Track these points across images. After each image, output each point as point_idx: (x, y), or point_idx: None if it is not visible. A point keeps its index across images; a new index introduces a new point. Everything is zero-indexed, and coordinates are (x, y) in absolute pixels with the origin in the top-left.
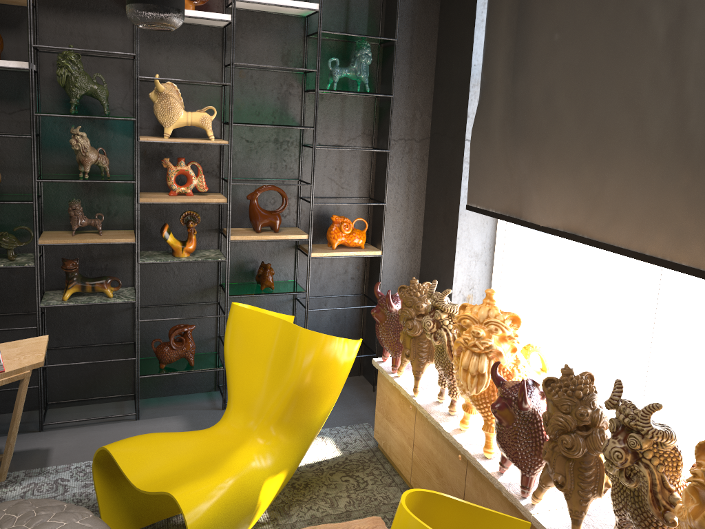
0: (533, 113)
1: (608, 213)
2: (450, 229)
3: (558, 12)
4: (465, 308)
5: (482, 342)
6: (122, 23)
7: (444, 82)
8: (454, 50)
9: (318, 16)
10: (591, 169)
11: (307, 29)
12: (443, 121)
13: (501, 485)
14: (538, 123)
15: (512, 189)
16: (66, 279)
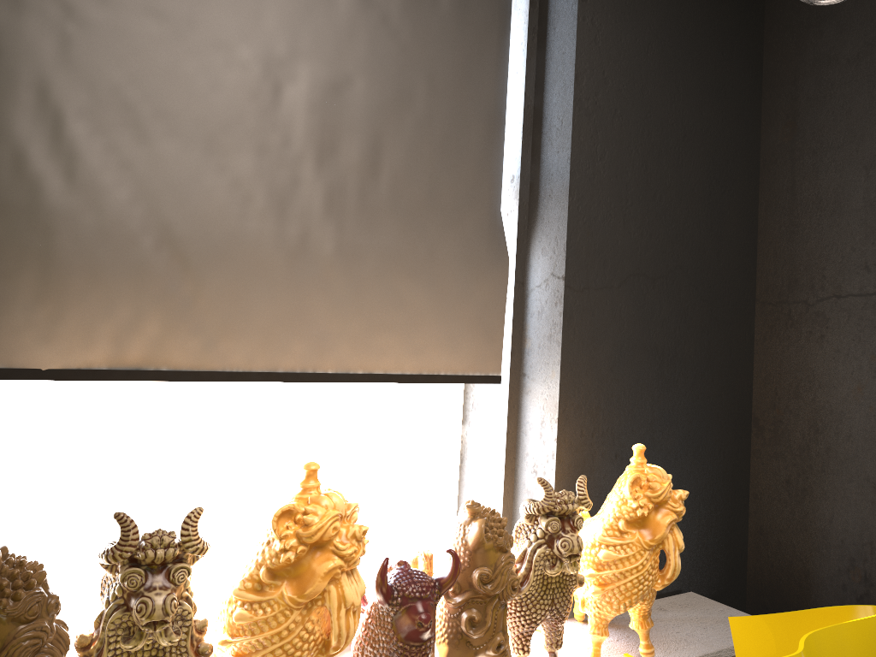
0: (21, 155)
1: (210, 327)
2: None
3: None
4: (282, 515)
5: (366, 544)
6: None
7: None
8: None
9: None
10: (175, 263)
11: None
12: None
13: None
14: (37, 175)
15: None
16: None
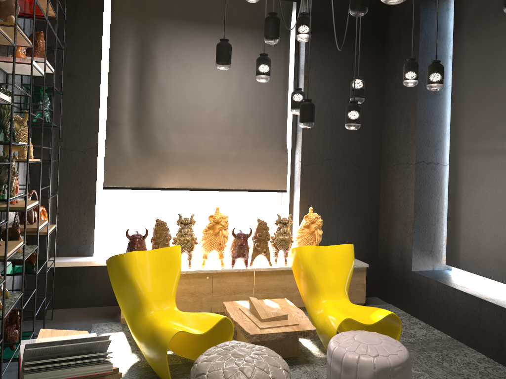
0: (159, 141)
1: (202, 177)
2: (88, 202)
3: (167, 101)
4: (210, 216)
5: (228, 224)
6: None
7: (69, 119)
8: (79, 103)
9: (54, 77)
10: (193, 162)
11: (22, 79)
12: (71, 142)
13: (239, 269)
14: (162, 145)
15: (142, 175)
16: None
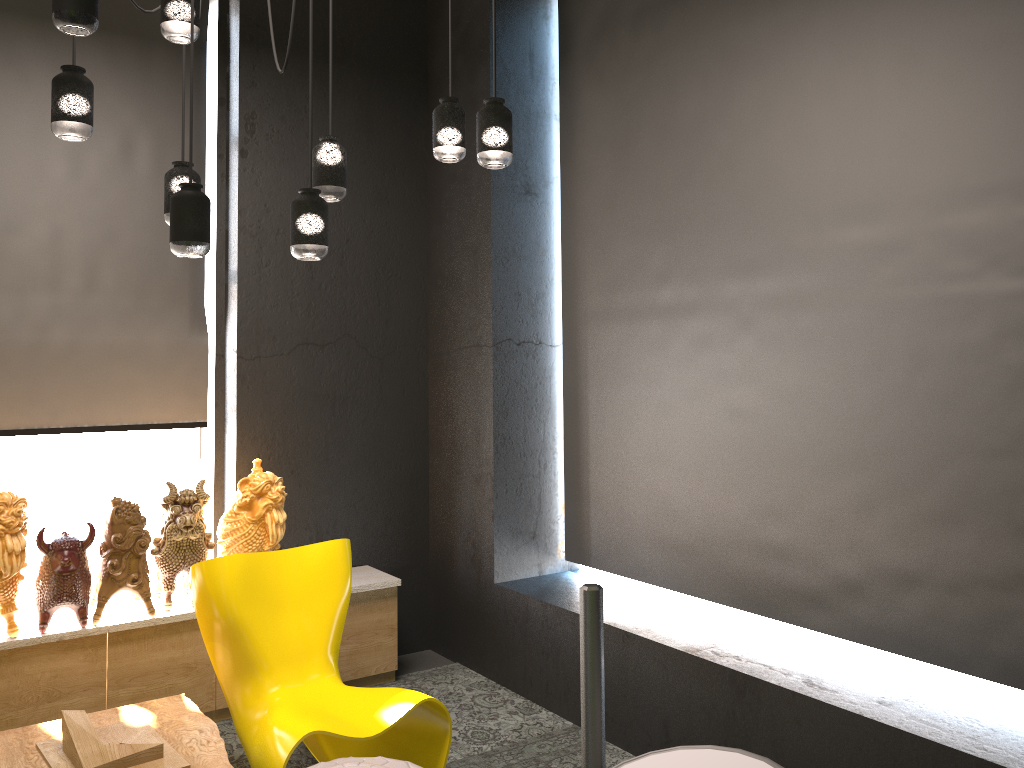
0: None
1: None
2: None
3: None
4: None
5: (24, 519)
6: None
7: None
8: None
9: None
10: None
11: None
12: None
13: (63, 633)
14: None
15: None
16: None
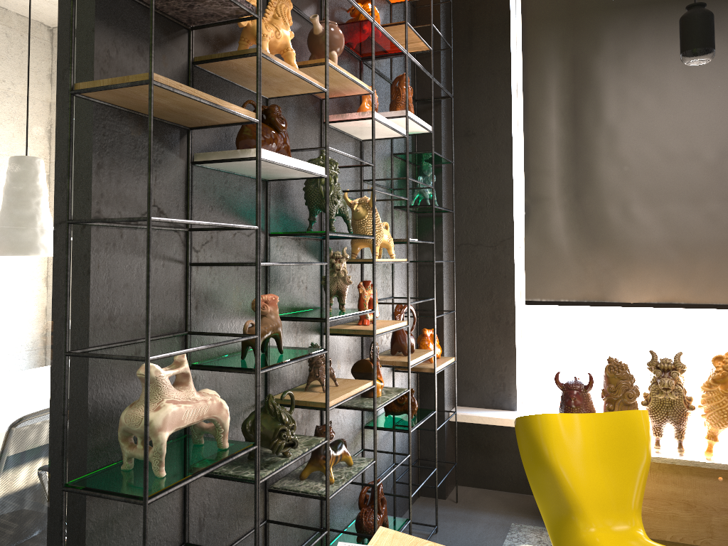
0: (613, 222)
1: (702, 284)
2: (503, 325)
3: (624, 151)
4: (716, 359)
5: None
6: (315, 127)
7: (471, 200)
8: (483, 174)
9: (432, 138)
10: (681, 256)
11: (393, 147)
12: (474, 233)
13: None
14: (619, 228)
15: (587, 280)
16: (321, 454)
